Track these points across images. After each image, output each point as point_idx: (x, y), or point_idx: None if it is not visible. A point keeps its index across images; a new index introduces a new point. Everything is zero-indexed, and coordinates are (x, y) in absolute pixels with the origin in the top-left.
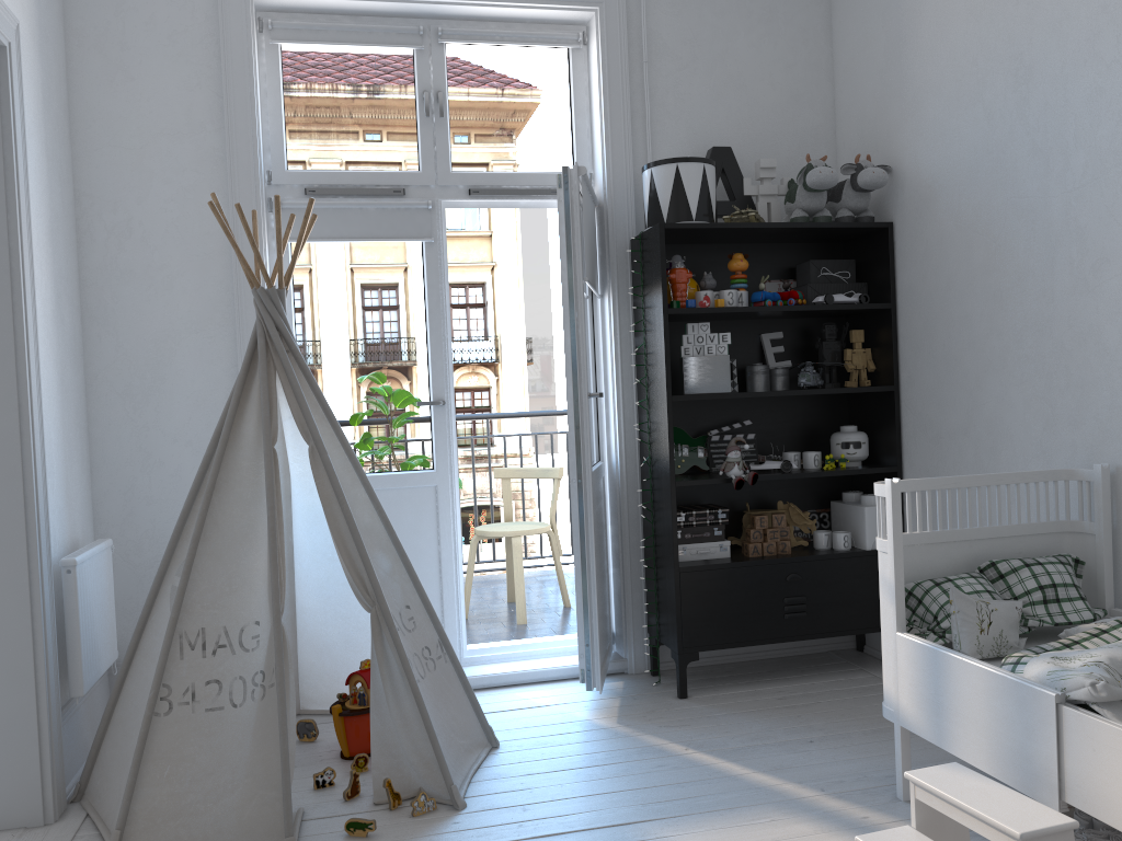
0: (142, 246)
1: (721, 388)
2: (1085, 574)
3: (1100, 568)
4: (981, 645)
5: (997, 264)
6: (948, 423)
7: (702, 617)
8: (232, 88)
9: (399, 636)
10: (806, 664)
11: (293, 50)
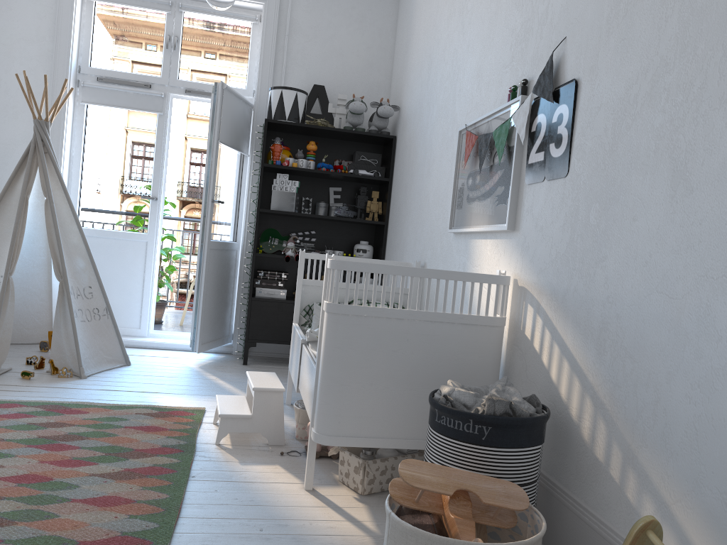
0: (5, 95)
1: (289, 209)
2: None
3: None
4: None
5: (414, 160)
6: (396, 242)
7: (261, 325)
8: (61, 20)
9: (70, 294)
10: None
11: (101, 5)
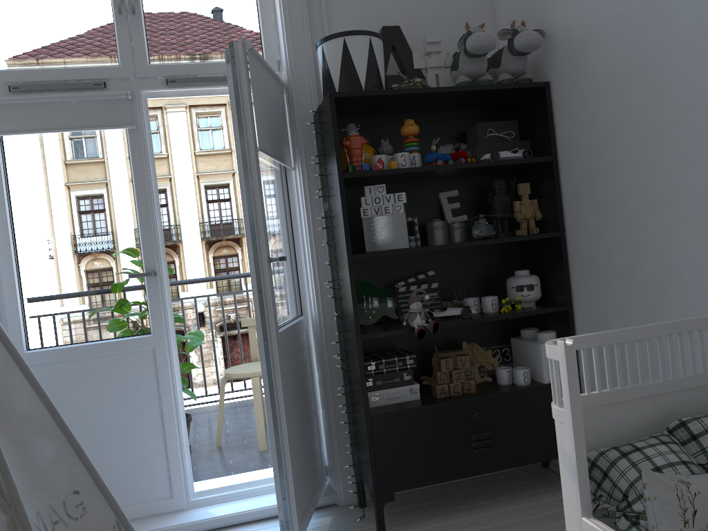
0: None
1: (400, 244)
2: None
3: None
4: None
5: (655, 104)
6: (614, 264)
7: (395, 459)
8: None
9: None
10: (498, 485)
11: None
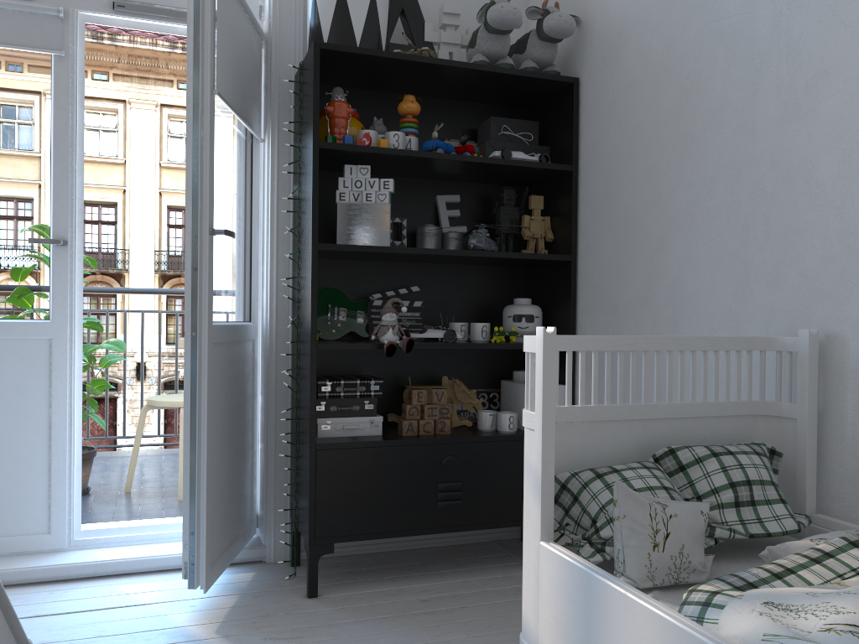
0: None
1: (379, 241)
2: (780, 469)
3: (801, 462)
4: (653, 567)
5: (689, 104)
6: (626, 293)
7: (341, 502)
8: None
9: None
10: (465, 555)
11: None
